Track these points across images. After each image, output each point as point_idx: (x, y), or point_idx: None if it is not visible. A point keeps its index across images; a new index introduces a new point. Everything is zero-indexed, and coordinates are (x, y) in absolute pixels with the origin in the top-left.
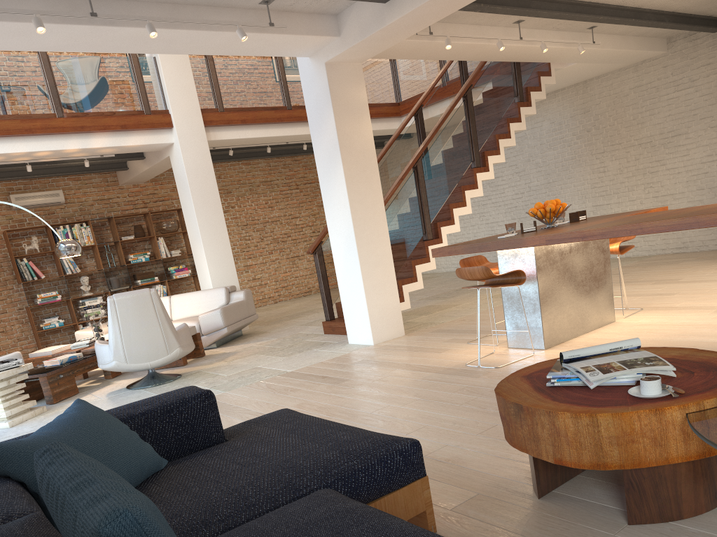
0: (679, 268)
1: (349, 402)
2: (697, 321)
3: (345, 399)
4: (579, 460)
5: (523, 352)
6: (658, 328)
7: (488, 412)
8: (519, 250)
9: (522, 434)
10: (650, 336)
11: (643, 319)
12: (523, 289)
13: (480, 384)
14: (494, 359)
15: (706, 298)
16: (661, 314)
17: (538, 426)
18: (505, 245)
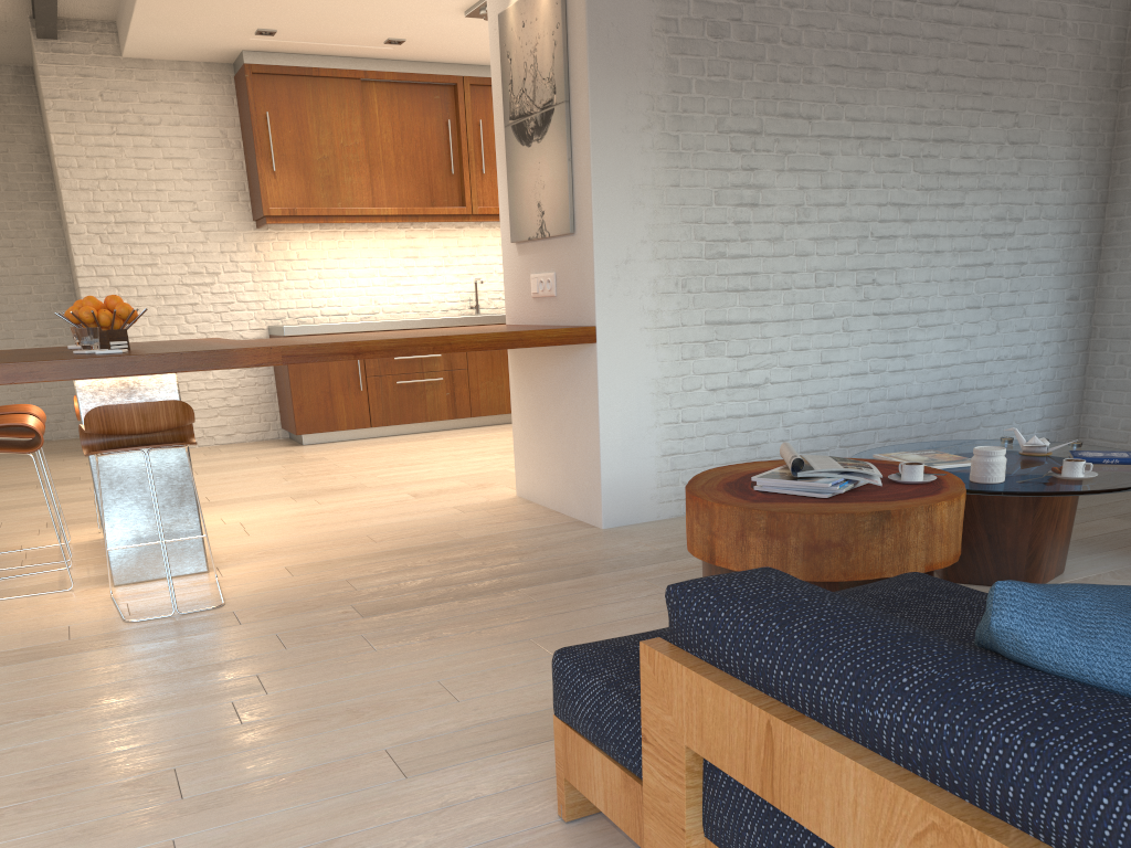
0: (8, 467)
1: (91, 742)
2: (314, 508)
3: (50, 746)
4: (948, 556)
5: (176, 582)
6: (290, 521)
7: (457, 637)
8: (141, 382)
9: (880, 552)
10: (319, 529)
11: (225, 518)
12: (153, 459)
13: (288, 625)
14: (161, 602)
15: (221, 489)
16: (230, 511)
17: (910, 530)
18: (187, 362)
